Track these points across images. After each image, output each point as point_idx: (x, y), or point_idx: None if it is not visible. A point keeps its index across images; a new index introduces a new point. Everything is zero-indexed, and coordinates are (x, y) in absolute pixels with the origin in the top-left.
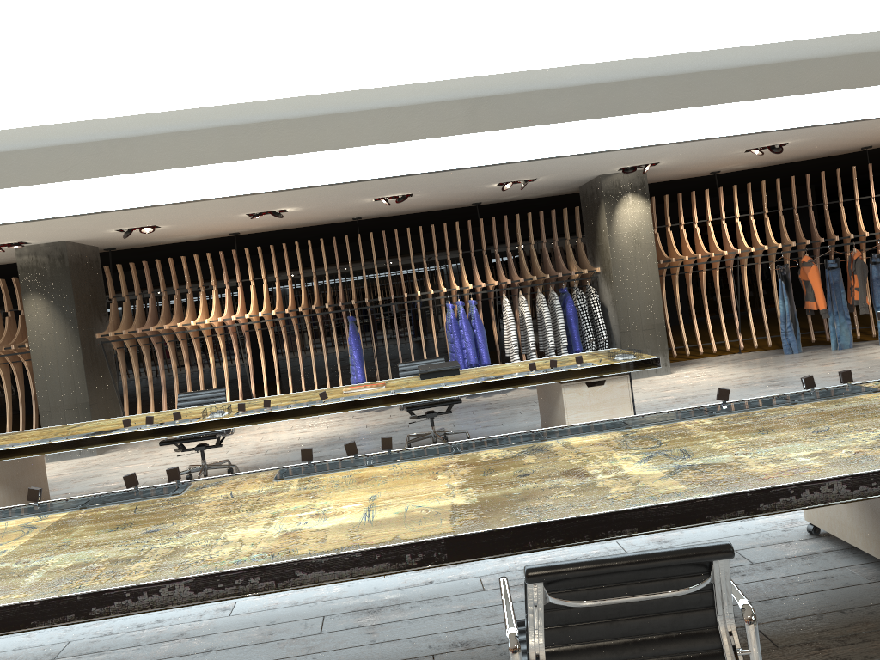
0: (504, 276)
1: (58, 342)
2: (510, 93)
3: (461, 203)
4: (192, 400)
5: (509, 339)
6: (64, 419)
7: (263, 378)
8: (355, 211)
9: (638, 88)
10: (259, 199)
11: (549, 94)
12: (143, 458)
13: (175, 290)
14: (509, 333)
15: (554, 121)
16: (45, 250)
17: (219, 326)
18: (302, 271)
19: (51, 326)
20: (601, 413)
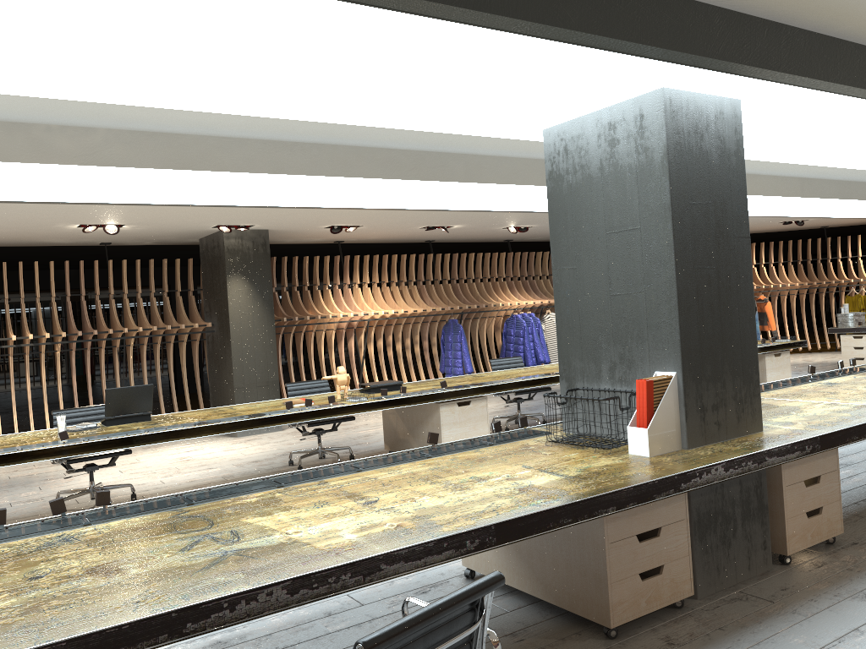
0: (538, 297)
1: (255, 322)
2: (815, 178)
3: (505, 238)
4: (501, 364)
5: (550, 344)
6: (256, 396)
7: (364, 370)
8: (455, 235)
9: (853, 186)
10: (488, 216)
11: (826, 182)
12: (360, 427)
13: (295, 287)
14: (553, 339)
15: (828, 197)
16: (250, 236)
17: (357, 320)
18: (396, 279)
19: (250, 307)
20: (779, 373)
